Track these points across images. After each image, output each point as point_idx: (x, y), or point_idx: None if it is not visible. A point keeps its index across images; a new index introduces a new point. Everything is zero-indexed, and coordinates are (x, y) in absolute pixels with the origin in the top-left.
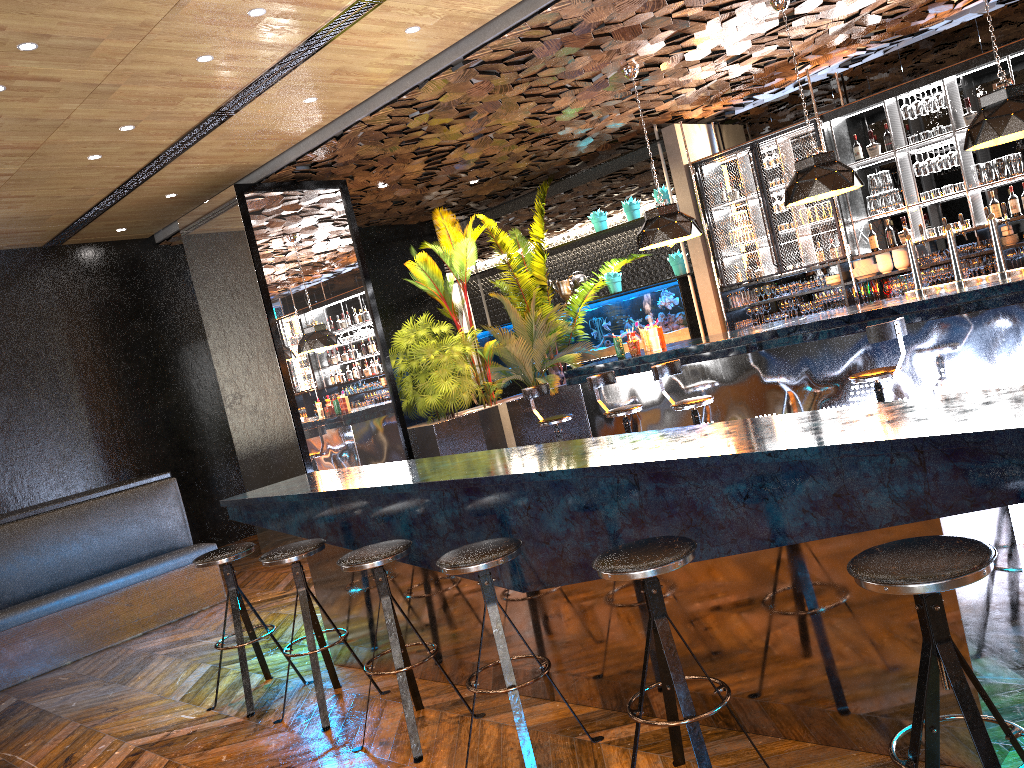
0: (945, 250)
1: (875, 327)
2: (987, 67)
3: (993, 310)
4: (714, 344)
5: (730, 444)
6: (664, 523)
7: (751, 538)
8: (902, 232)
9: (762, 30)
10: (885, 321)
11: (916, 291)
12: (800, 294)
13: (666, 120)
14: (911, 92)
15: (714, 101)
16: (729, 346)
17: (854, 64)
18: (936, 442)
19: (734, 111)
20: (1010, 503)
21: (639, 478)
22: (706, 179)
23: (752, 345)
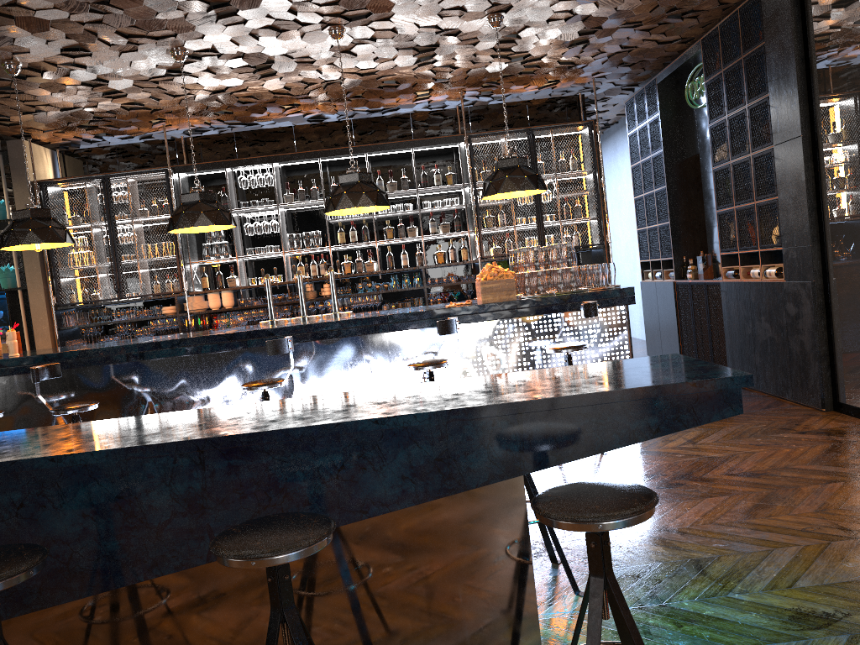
0: (264, 296)
1: (274, 341)
2: (300, 164)
3: (345, 338)
4: (91, 351)
5: (307, 417)
6: (233, 506)
7: (341, 512)
8: (231, 277)
9: (150, 74)
10: (263, 340)
11: (270, 321)
12: (138, 320)
13: (14, 133)
14: (247, 167)
15: (69, 129)
16: (108, 354)
17: (195, 134)
18: (537, 405)
19: (80, 145)
20: (587, 455)
21: (206, 456)
22: (50, 200)
23: (134, 354)
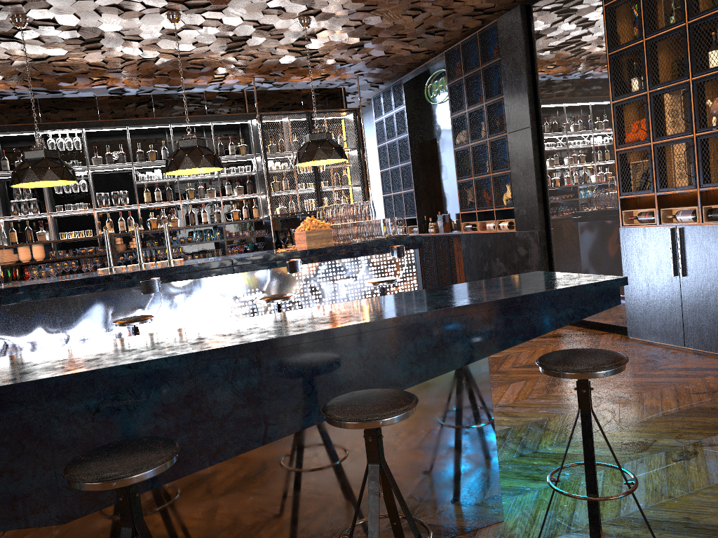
0: (76, 249)
1: (148, 282)
2: (105, 130)
3: (194, 280)
4: None
5: (325, 322)
6: (284, 395)
7: None
8: (41, 232)
9: None
10: (120, 283)
11: (110, 268)
12: None
13: None
14: (56, 131)
15: None
16: None
17: None
18: (502, 303)
19: None
20: (531, 338)
21: (262, 355)
22: None
23: None
